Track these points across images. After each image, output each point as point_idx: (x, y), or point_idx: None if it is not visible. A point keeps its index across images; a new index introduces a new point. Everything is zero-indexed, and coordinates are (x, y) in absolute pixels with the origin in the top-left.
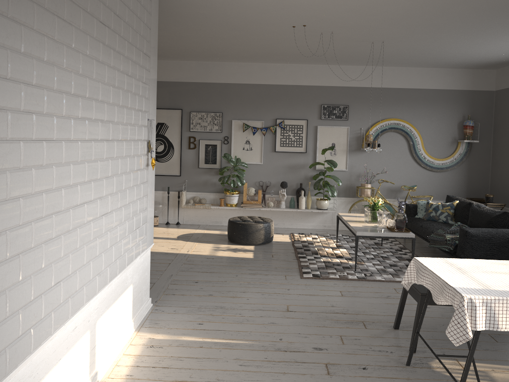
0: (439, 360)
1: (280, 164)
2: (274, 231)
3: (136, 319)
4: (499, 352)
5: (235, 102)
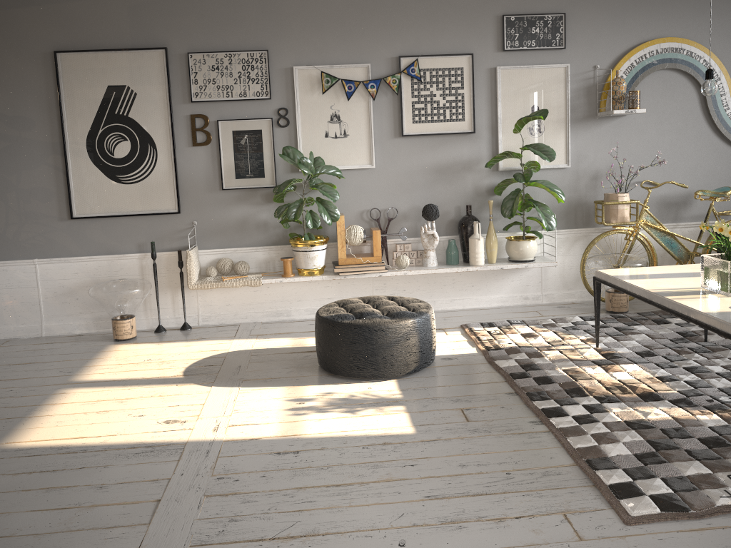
0: None
1: (416, 165)
2: None
3: None
4: None
5: (298, 22)
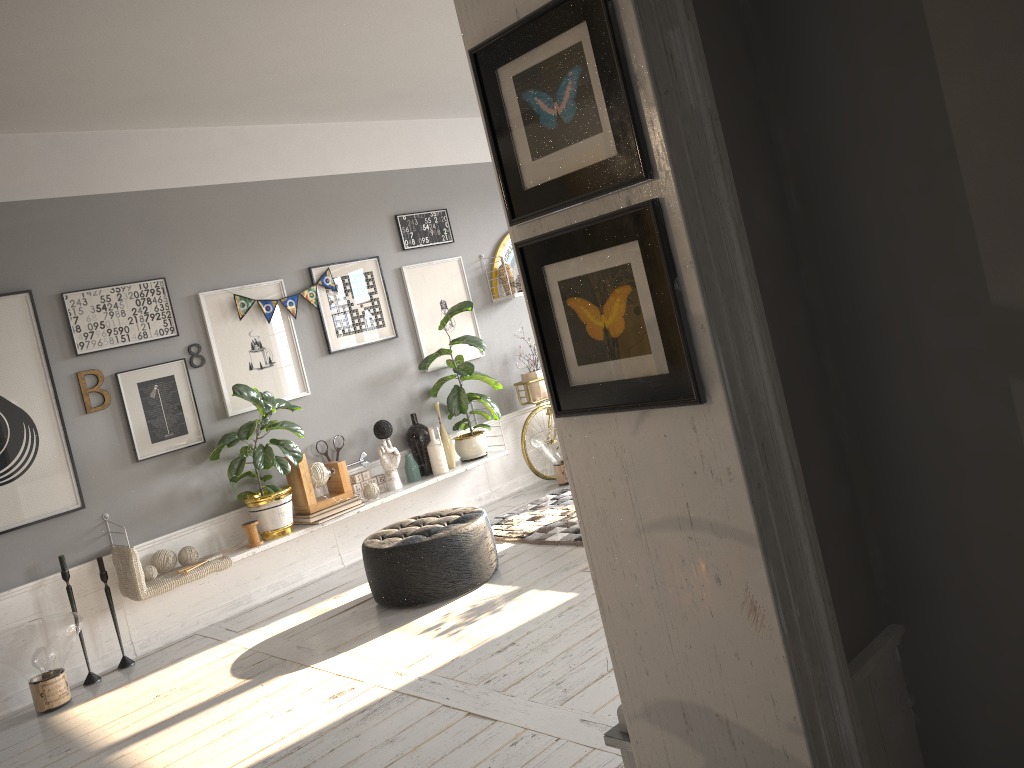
0: None
1: (350, 382)
2: None
3: None
4: None
5: (192, 241)
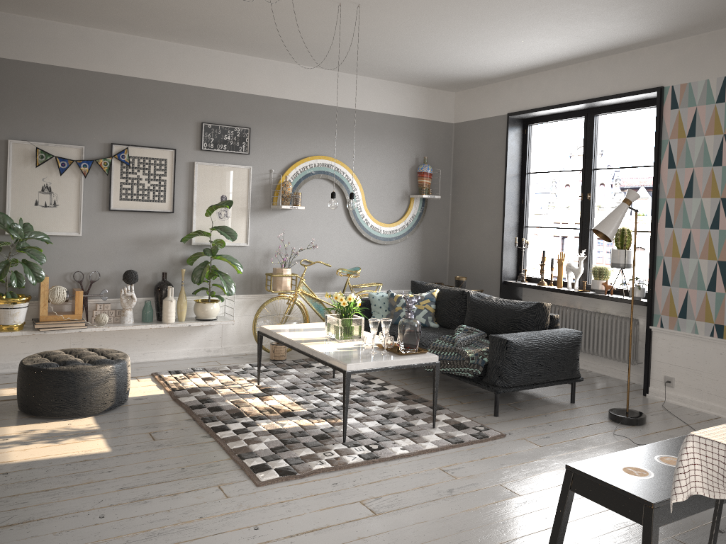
0: None
1: (120, 235)
2: None
3: None
4: None
5: (17, 101)
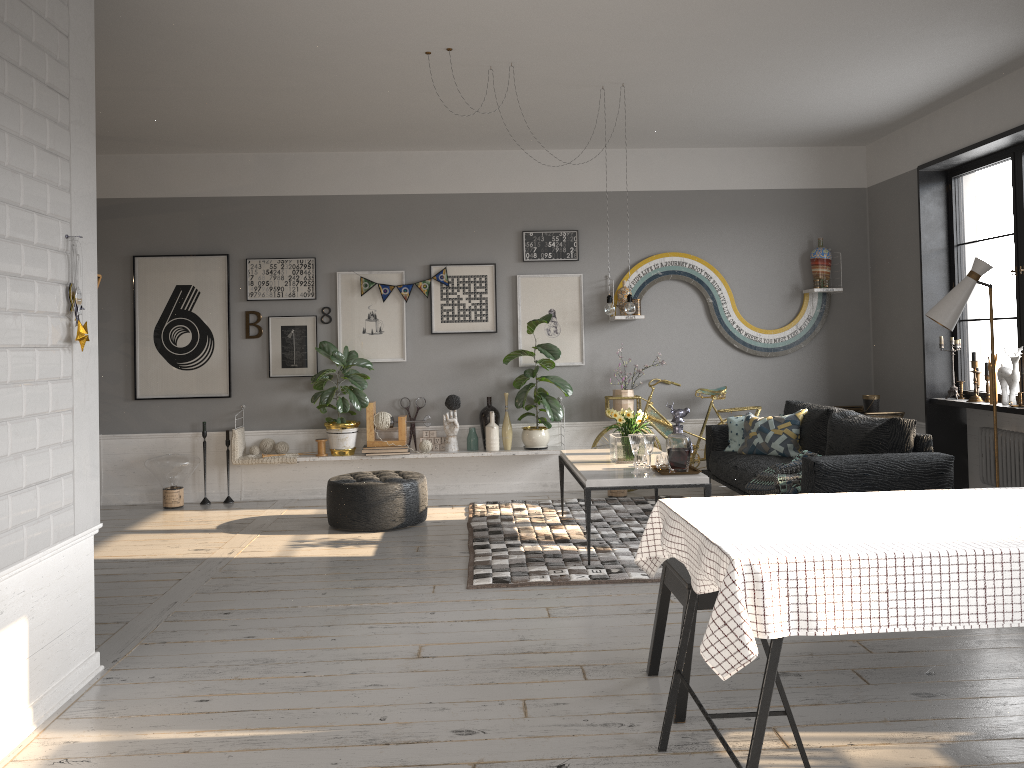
0: (712, 727)
1: (444, 359)
2: (436, 502)
3: (43, 700)
4: (870, 705)
5: (343, 234)
